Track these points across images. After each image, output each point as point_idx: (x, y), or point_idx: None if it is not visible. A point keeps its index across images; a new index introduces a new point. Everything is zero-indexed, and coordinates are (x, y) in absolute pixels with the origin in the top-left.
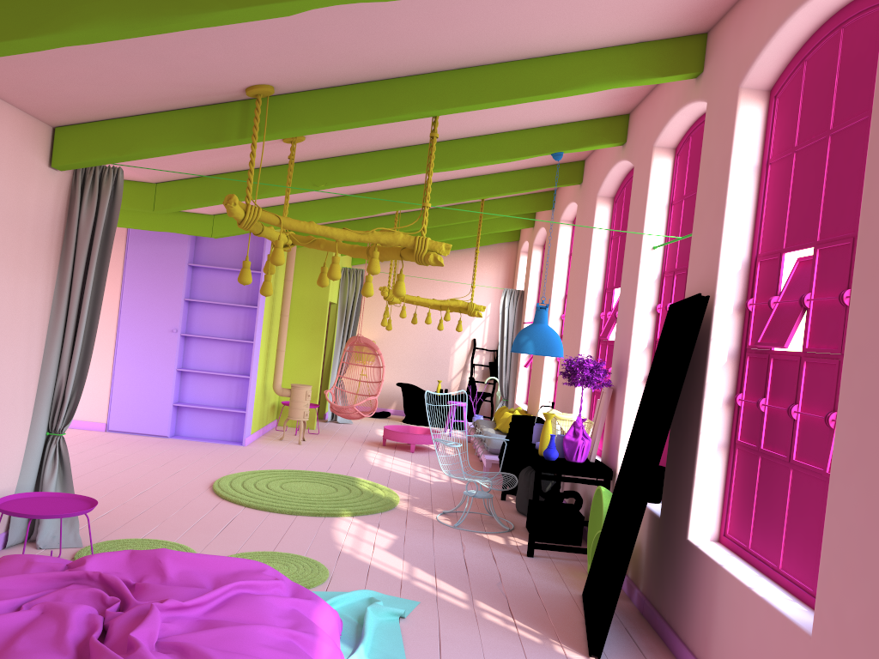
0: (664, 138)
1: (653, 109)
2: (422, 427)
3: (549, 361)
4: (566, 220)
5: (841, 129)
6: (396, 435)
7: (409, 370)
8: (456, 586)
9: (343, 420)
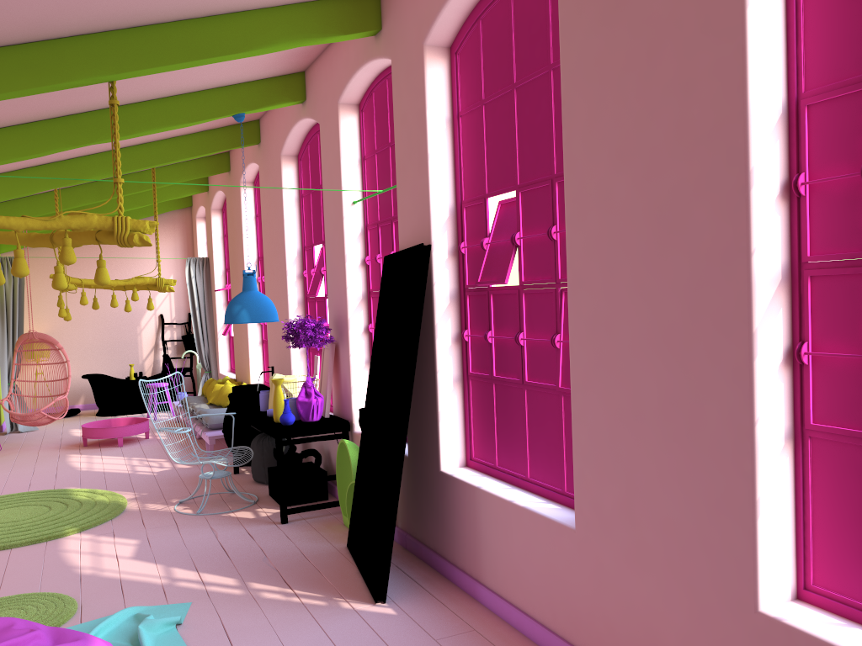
0: (348, 95)
1: (332, 66)
2: (126, 417)
3: (253, 326)
4: (247, 182)
5: (525, 82)
6: (98, 432)
7: (92, 359)
8: (223, 574)
9: (27, 428)
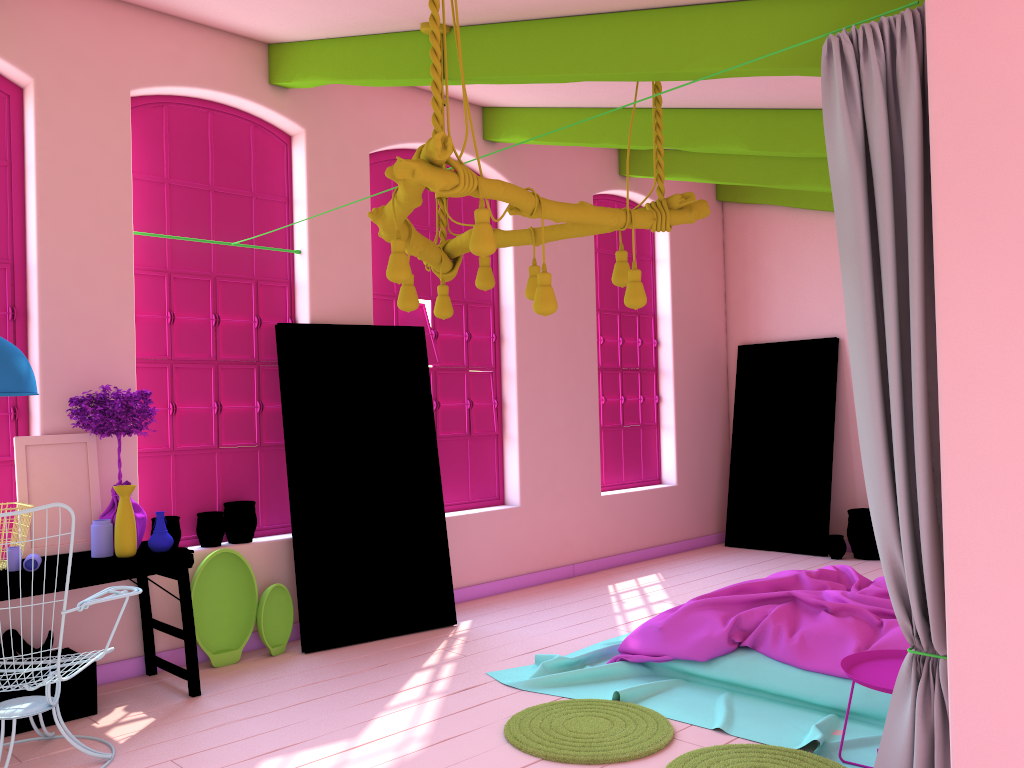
0: (145, 90)
1: (114, 31)
2: None
3: None
4: None
5: None
6: None
7: None
8: (404, 680)
9: None
